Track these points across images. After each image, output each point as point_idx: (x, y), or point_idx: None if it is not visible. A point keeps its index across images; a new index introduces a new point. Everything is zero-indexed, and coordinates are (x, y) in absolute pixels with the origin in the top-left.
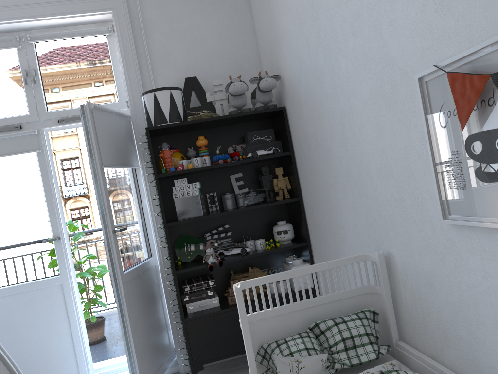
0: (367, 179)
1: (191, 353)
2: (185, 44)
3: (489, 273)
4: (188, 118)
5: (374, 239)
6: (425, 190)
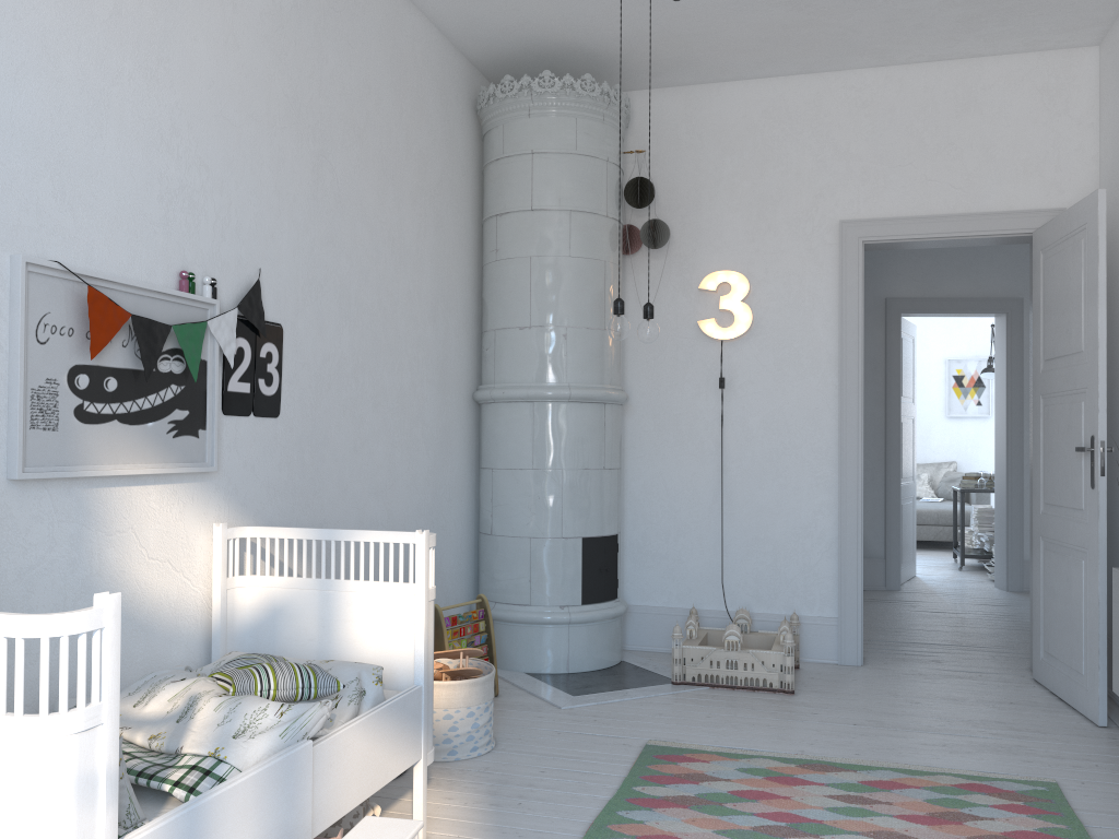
0: None
1: None
2: None
3: (57, 541)
4: None
5: None
6: None
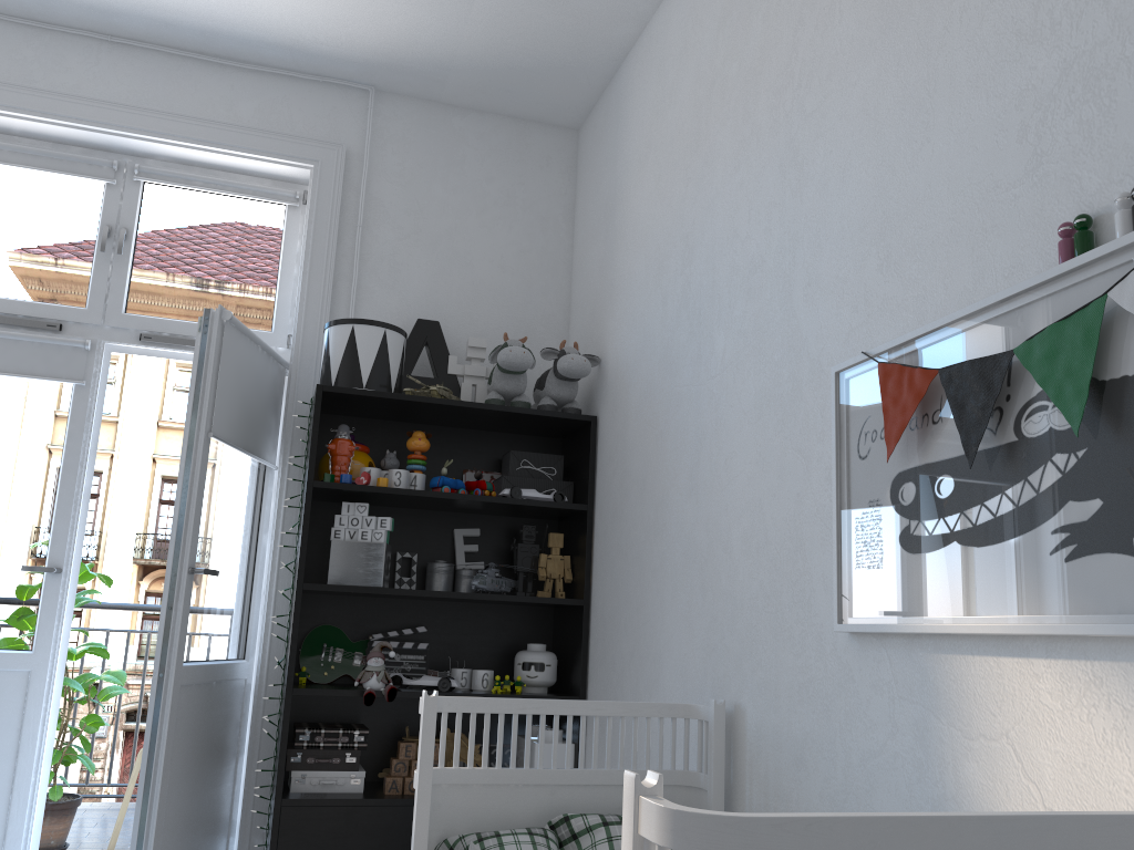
0: (723, 558)
1: None
2: (433, 259)
3: (898, 727)
4: (404, 391)
5: (713, 679)
6: (819, 575)
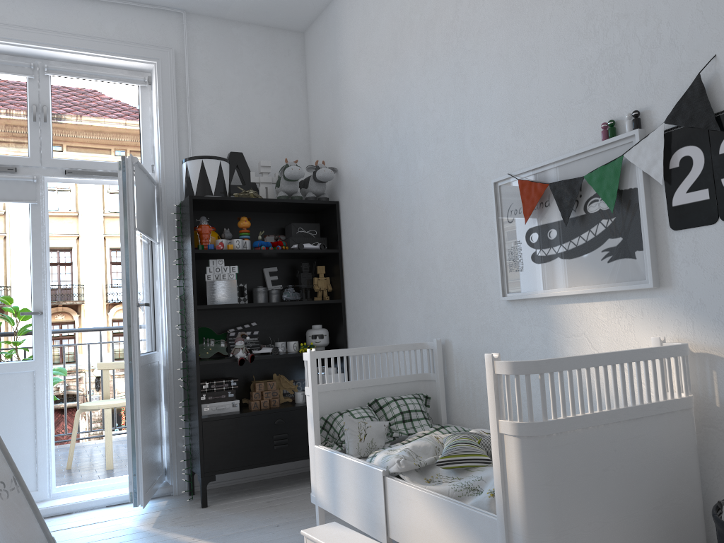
0: (432, 272)
1: (204, 460)
2: (231, 115)
3: (534, 337)
4: (233, 195)
5: (431, 330)
6: (488, 276)
